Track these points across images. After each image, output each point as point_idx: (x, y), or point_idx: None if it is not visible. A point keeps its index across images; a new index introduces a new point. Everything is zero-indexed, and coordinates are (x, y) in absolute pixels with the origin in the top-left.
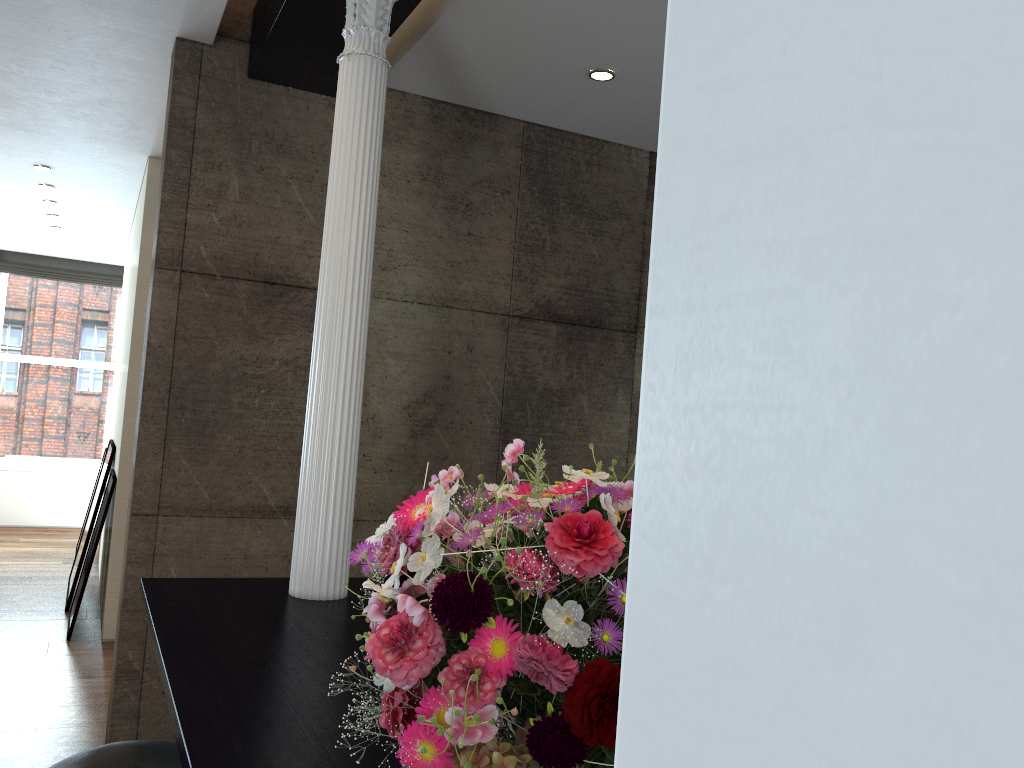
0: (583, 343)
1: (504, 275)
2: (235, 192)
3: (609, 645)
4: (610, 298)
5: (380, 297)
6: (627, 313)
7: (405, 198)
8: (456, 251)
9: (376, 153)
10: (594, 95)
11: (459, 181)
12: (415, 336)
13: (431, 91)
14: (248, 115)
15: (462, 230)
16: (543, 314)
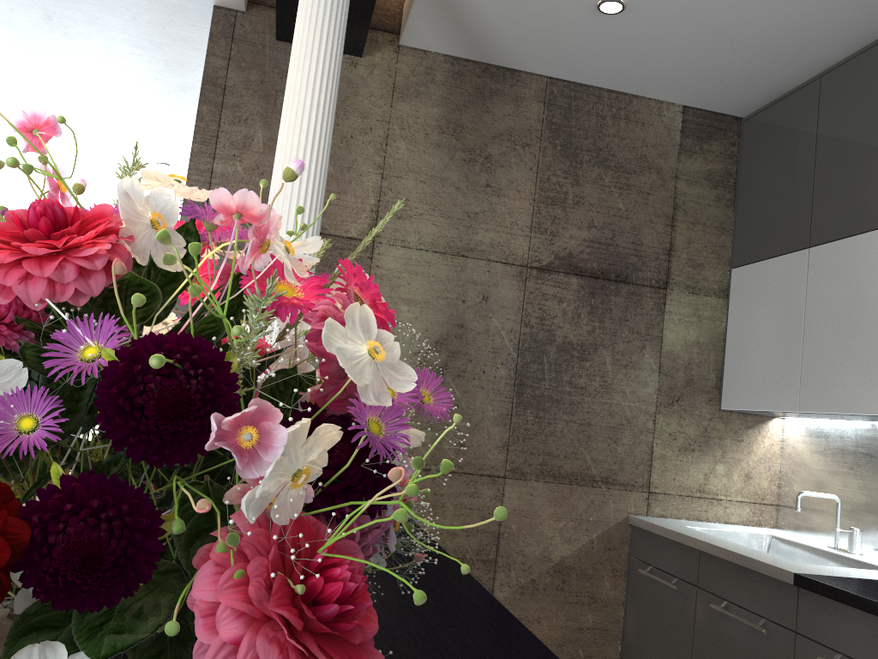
0: (607, 297)
1: (523, 226)
2: (259, 143)
3: (21, 438)
4: (637, 252)
5: (394, 244)
6: (656, 268)
7: (423, 150)
8: (473, 202)
9: (333, 56)
10: (609, 35)
11: (478, 134)
12: (428, 284)
13: (450, 47)
14: (275, 73)
15: (480, 181)
16: (563, 266)
